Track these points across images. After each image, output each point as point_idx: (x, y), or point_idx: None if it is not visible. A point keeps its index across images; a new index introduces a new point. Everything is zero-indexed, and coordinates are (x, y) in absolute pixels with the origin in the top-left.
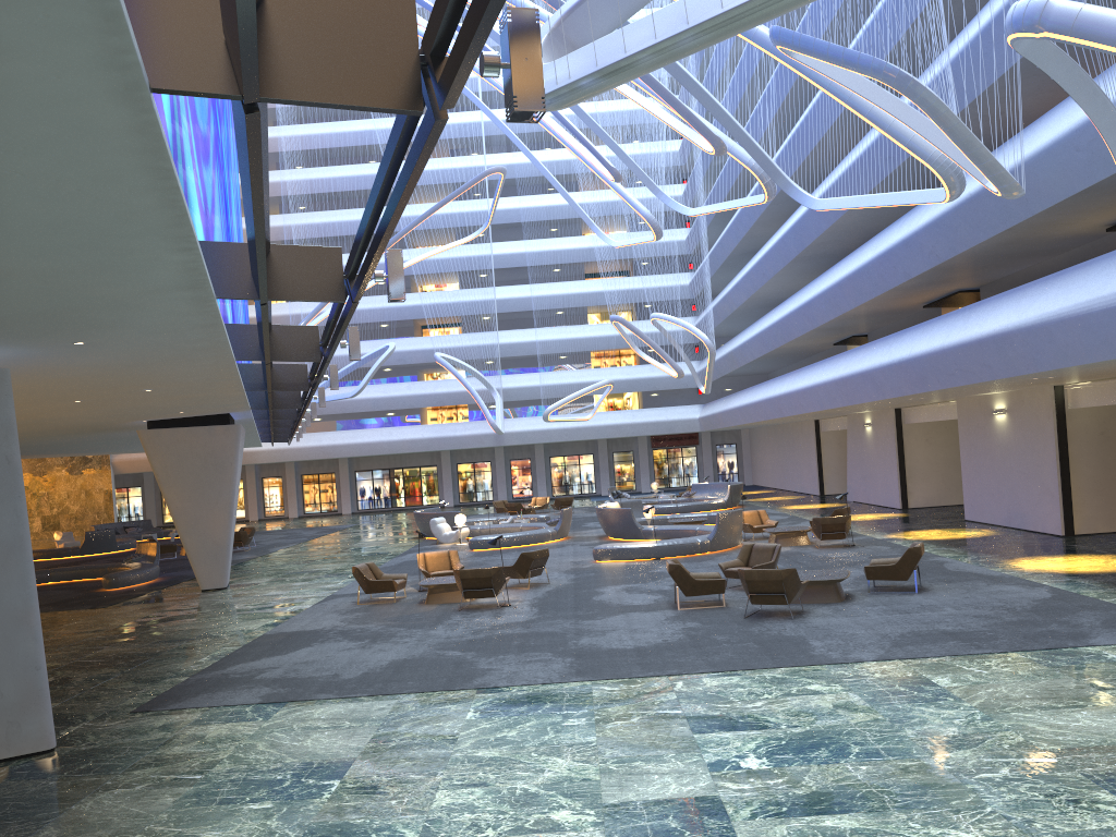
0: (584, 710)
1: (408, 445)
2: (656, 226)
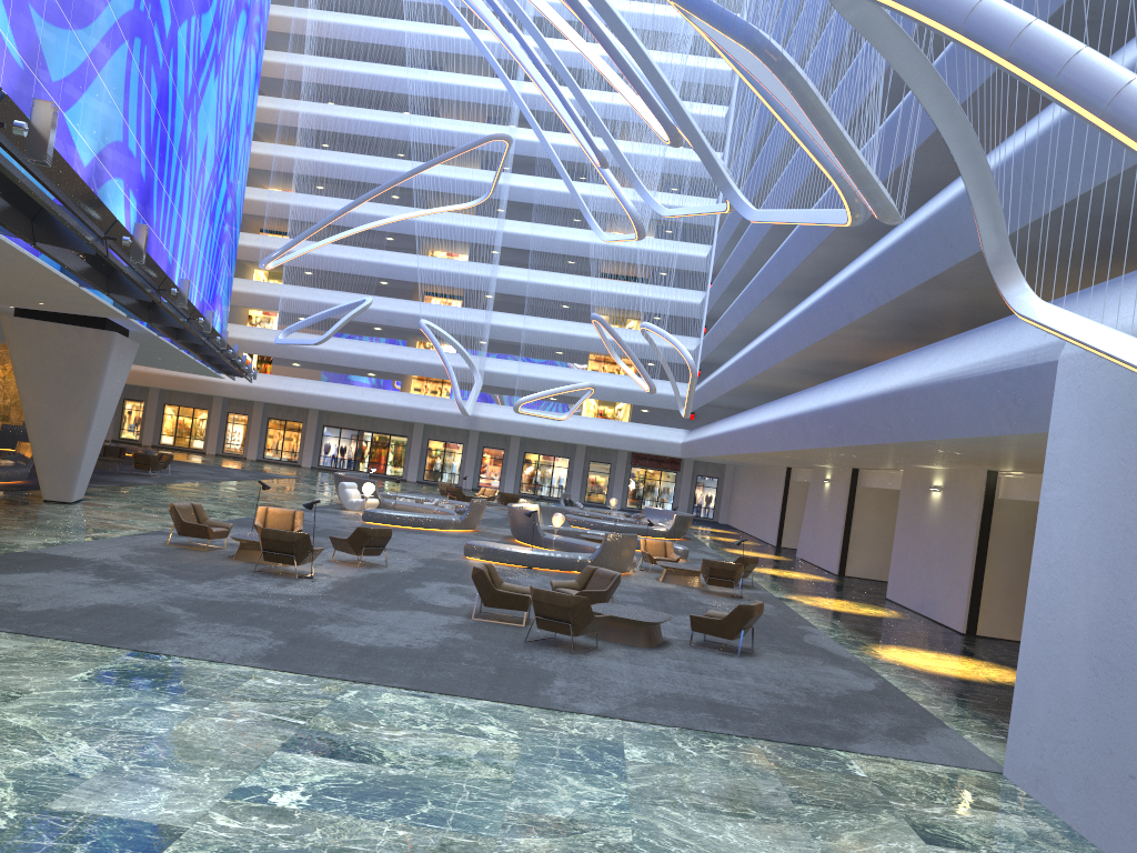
0: (207, 697)
1: (378, 409)
2: (639, 224)
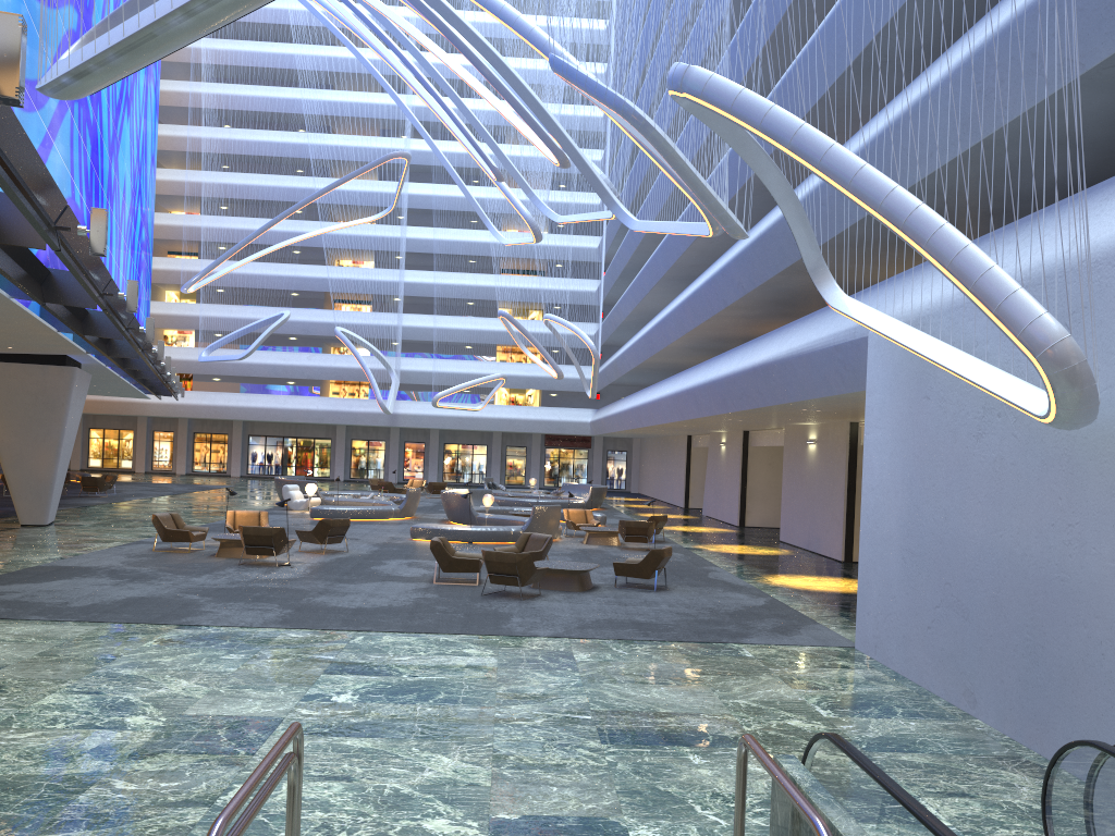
0: (253, 649)
1: (302, 415)
2: (536, 228)
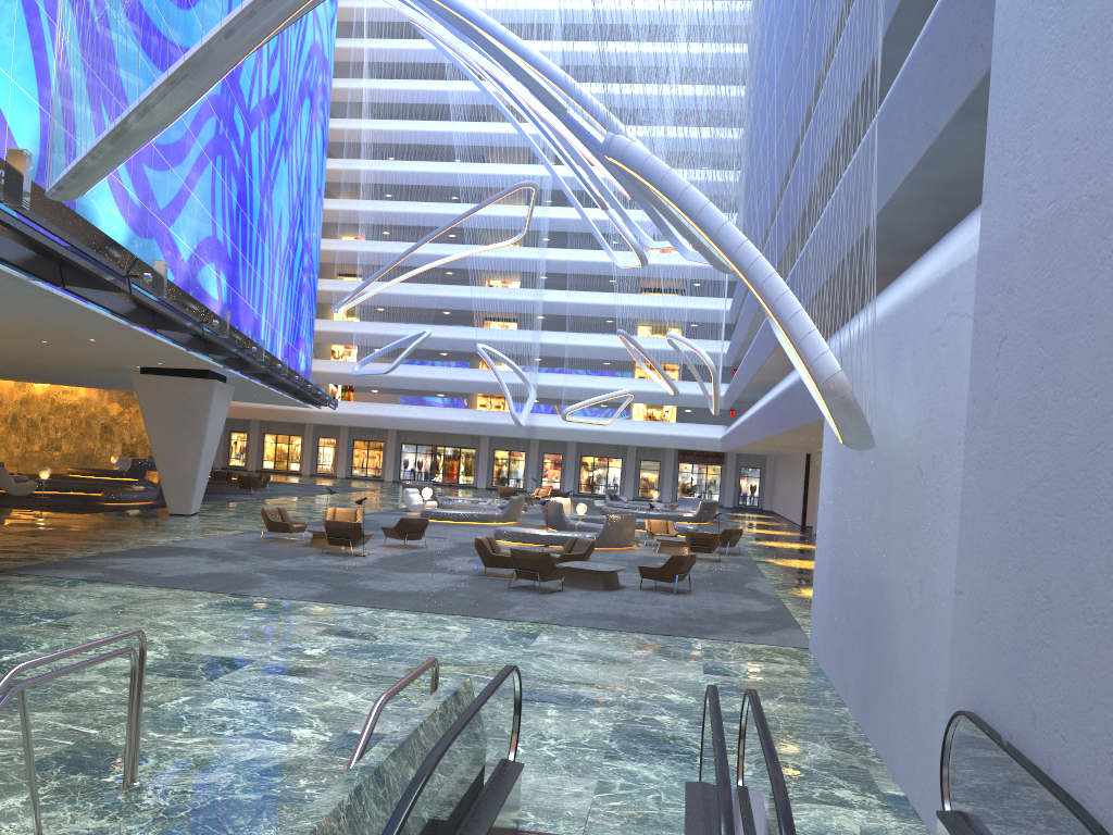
0: (276, 614)
1: (447, 425)
2: (641, 253)
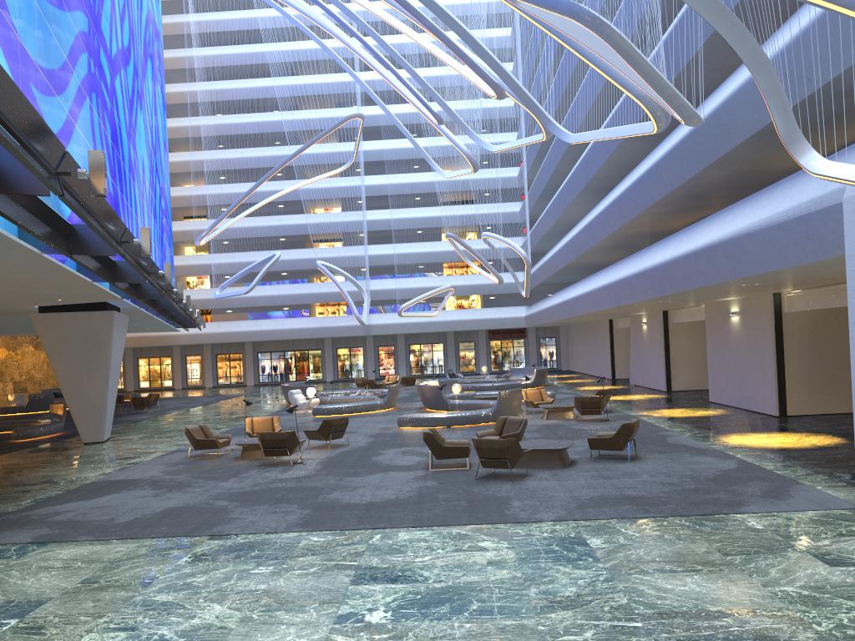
0: (280, 558)
1: (296, 332)
2: (473, 160)
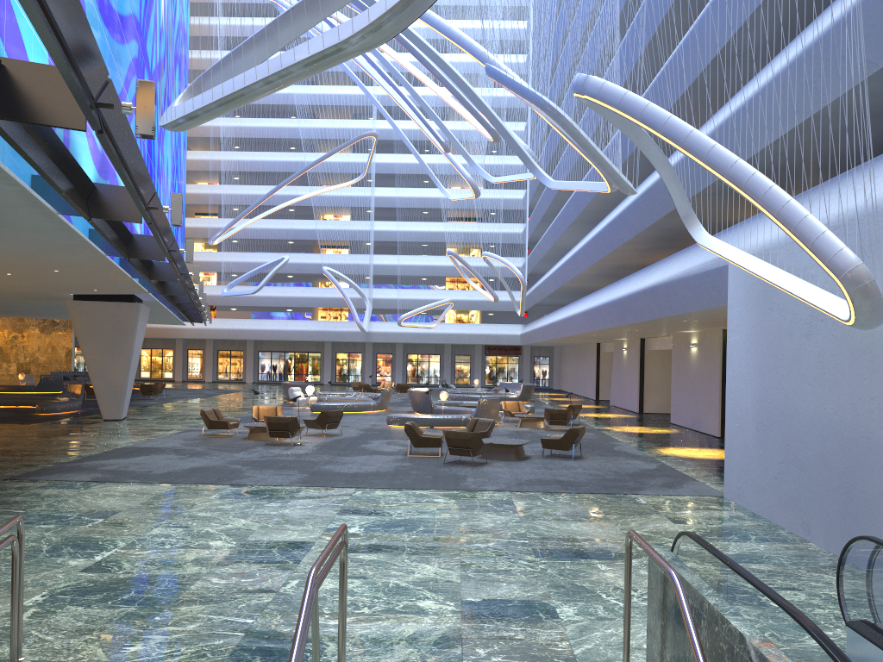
0: (285, 499)
1: (298, 334)
2: (475, 187)
